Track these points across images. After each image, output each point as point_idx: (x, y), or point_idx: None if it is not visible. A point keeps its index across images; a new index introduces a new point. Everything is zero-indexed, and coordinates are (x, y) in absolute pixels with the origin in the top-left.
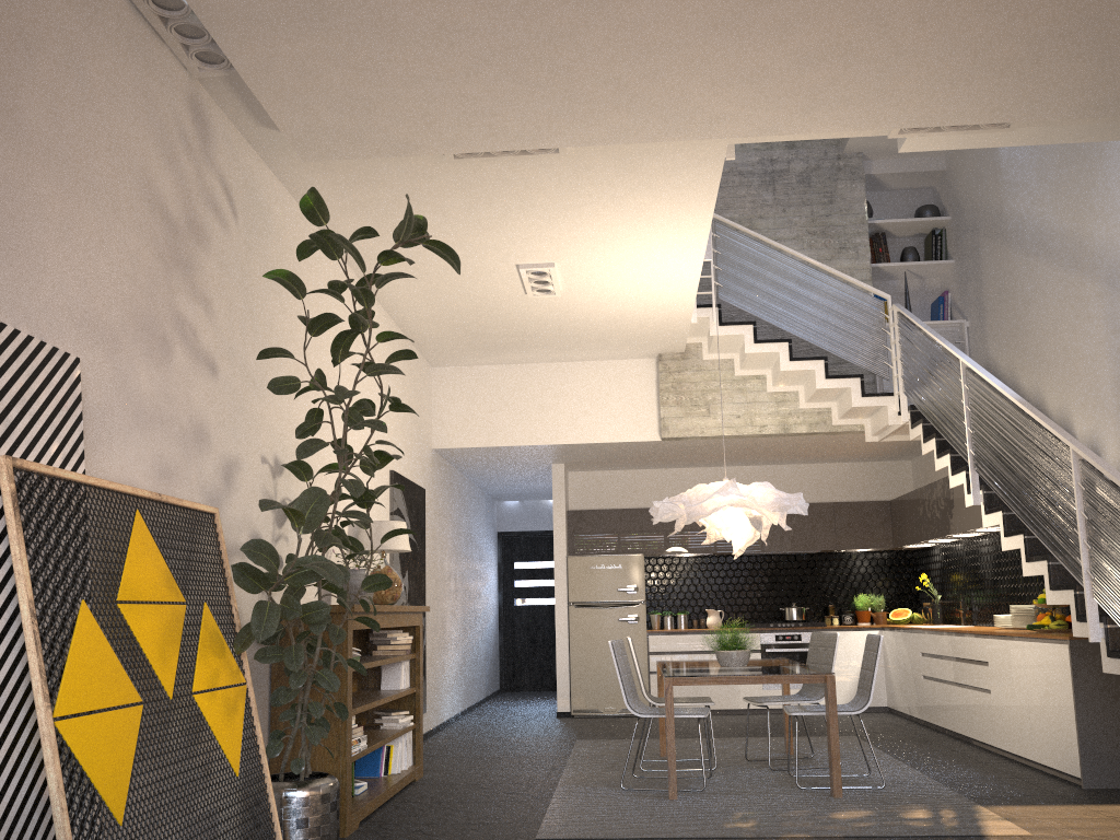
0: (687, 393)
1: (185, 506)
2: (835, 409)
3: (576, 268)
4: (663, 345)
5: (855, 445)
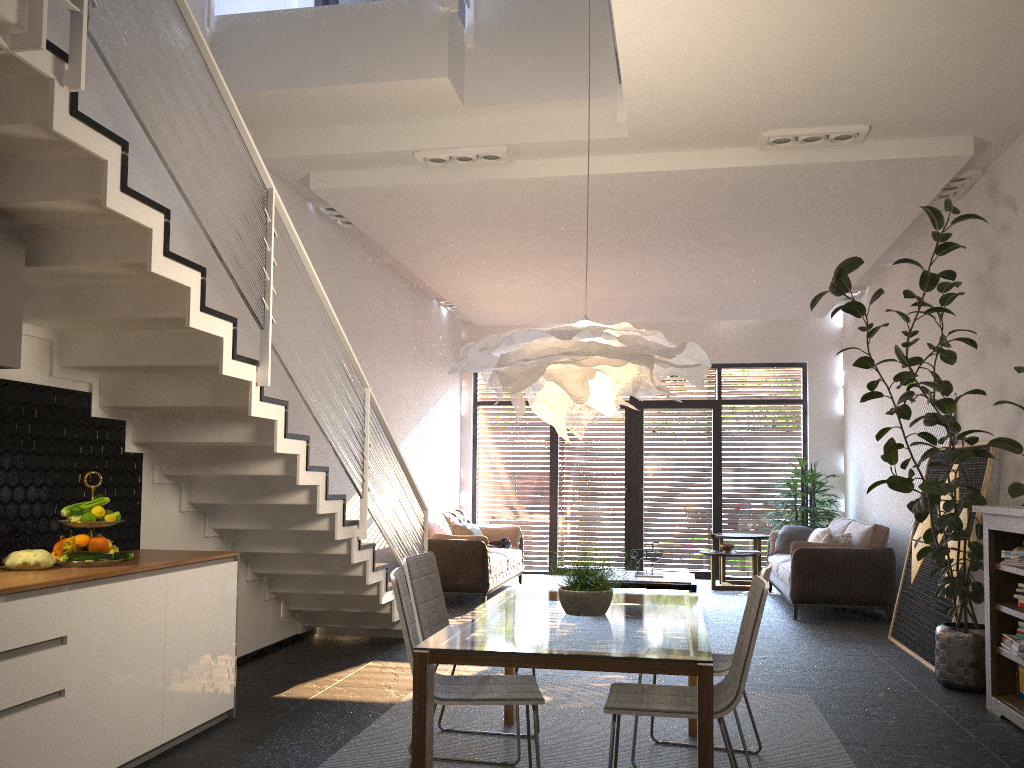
0: None
1: (977, 445)
2: None
3: None
4: None
5: None
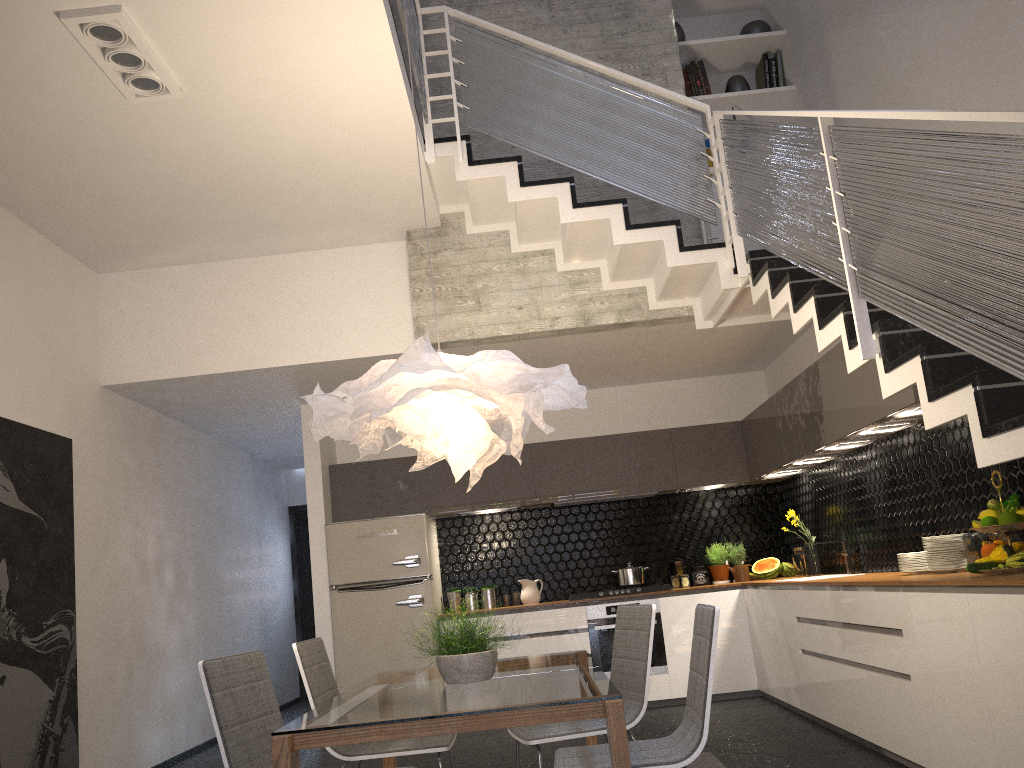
0: (448, 281)
1: None
2: (651, 288)
3: (171, 21)
4: (405, 212)
5: (688, 346)
